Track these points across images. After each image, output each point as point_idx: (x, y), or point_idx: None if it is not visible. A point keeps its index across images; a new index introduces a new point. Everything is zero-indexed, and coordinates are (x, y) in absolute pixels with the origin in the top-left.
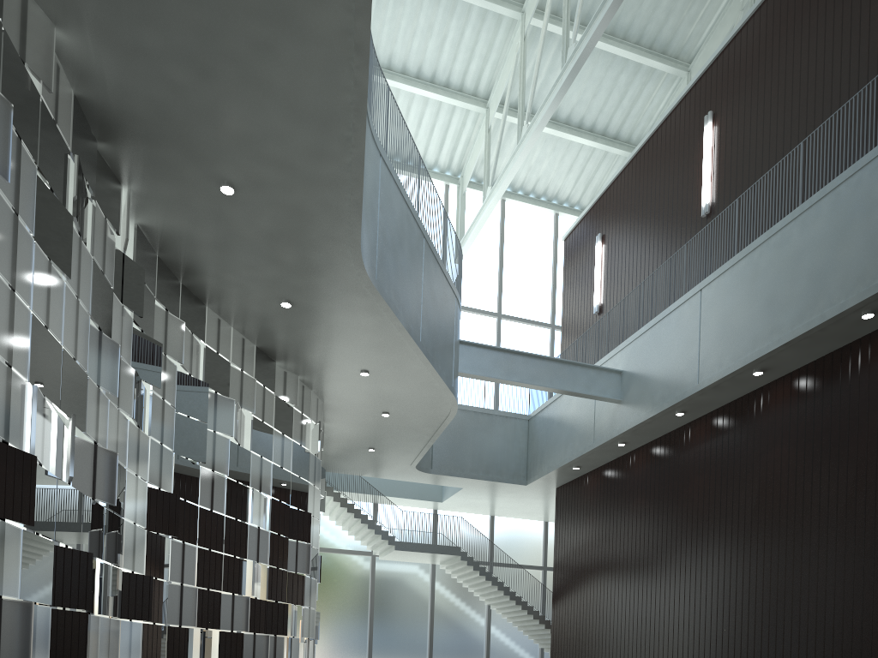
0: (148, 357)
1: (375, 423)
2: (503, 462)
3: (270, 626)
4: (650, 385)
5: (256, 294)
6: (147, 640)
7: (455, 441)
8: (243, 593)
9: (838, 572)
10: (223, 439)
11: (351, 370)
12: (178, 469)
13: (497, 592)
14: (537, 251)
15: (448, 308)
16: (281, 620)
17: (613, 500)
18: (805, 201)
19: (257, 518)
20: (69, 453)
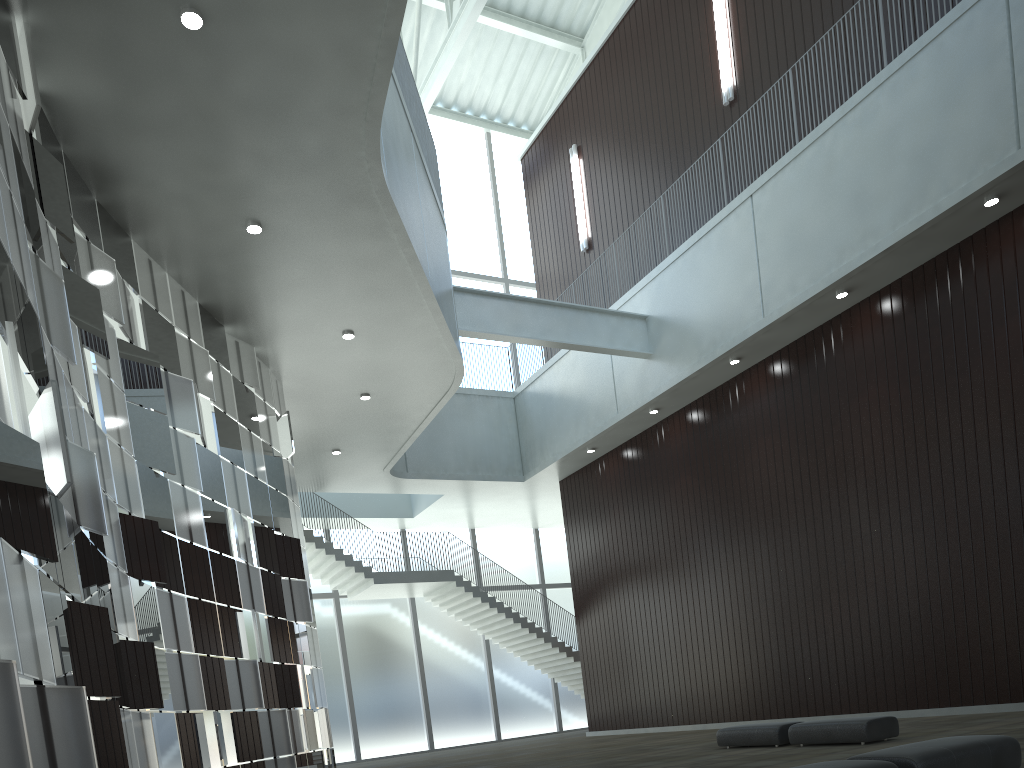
0: (85, 310)
1: (349, 412)
2: (493, 455)
3: (282, 698)
4: (692, 328)
5: (211, 213)
6: (158, 737)
7: (431, 434)
8: (246, 656)
9: (974, 527)
10: (187, 440)
11: (331, 332)
12: (145, 484)
13: (504, 621)
14: (471, 183)
15: (441, 239)
16: (293, 688)
17: (645, 485)
18: (893, 61)
19: (244, 551)
20: (57, 446)
